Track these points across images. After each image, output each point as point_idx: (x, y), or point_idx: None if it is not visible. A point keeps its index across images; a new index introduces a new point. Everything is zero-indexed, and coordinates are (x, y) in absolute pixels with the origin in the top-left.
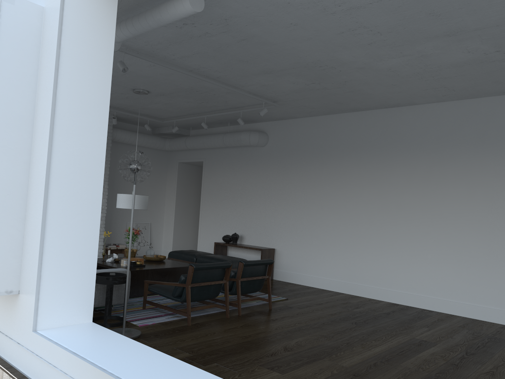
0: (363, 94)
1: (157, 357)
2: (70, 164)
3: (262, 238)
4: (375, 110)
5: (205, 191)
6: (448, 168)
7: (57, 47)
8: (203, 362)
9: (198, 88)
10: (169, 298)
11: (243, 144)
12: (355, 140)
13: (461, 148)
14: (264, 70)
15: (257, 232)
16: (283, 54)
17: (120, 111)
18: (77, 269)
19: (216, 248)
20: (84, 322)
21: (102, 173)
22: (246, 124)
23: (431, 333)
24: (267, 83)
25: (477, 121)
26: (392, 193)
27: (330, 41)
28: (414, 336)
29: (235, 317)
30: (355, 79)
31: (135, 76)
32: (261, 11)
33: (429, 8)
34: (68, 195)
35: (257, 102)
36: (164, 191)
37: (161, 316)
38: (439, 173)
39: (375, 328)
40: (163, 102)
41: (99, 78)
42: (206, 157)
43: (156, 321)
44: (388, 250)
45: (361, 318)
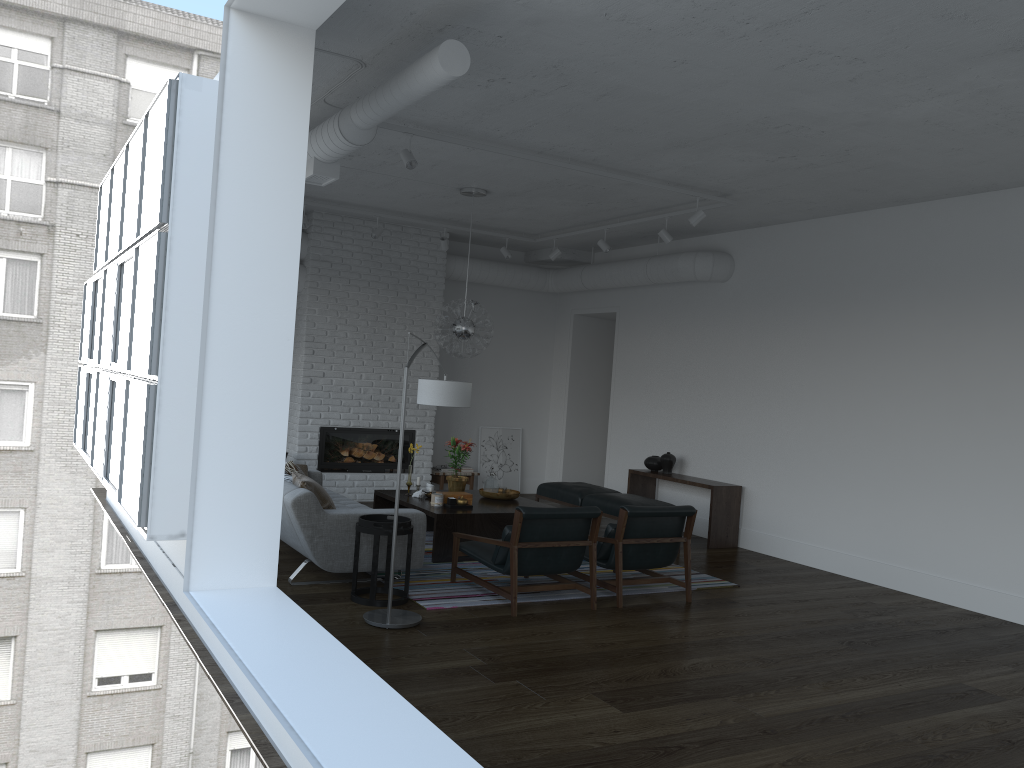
0: (901, 170)
1: (320, 641)
2: (237, 344)
3: (720, 464)
4: (947, 200)
5: (619, 371)
6: None
7: (214, 169)
8: (497, 676)
9: (569, 180)
10: (488, 566)
11: (683, 278)
12: (904, 266)
13: None
14: (672, 142)
15: (710, 453)
16: (690, 111)
17: (453, 225)
18: (250, 504)
19: (633, 481)
20: (263, 585)
21: (290, 357)
22: (693, 238)
23: (1010, 679)
24: (690, 163)
25: None
26: (980, 378)
27: (767, 82)
28: (964, 680)
29: (609, 610)
30: (864, 145)
31: (453, 168)
32: (608, 47)
33: (934, 7)
34: (234, 392)
35: (691, 198)
36: (549, 370)
37: (474, 596)
38: None
39: (884, 657)
40: (521, 207)
41: (282, 209)
42: (621, 305)
43: (459, 604)
44: (969, 500)
45: (871, 634)
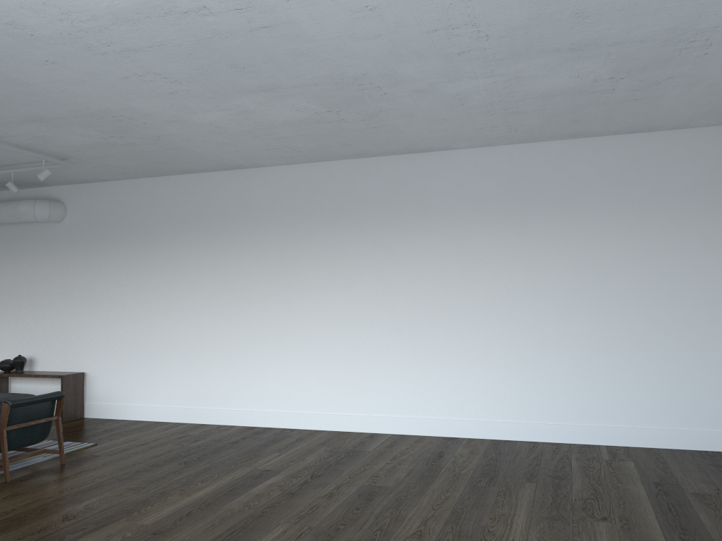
0: (190, 152)
1: None
2: None
3: (65, 358)
4: (214, 173)
5: None
6: (304, 248)
7: None
8: None
9: None
10: None
11: (25, 219)
12: (190, 213)
13: (318, 222)
14: (30, 117)
15: (56, 351)
16: (51, 97)
17: None
18: None
19: None
20: None
21: None
22: (30, 189)
23: (280, 459)
24: (41, 134)
25: (334, 189)
26: (241, 283)
27: (114, 86)
28: (257, 466)
29: None
30: (170, 134)
31: None
32: None
33: (228, 59)
34: None
35: (36, 159)
36: None
37: None
38: (295, 254)
39: (209, 465)
40: None
41: None
42: None
43: None
44: (240, 358)
45: (196, 454)
